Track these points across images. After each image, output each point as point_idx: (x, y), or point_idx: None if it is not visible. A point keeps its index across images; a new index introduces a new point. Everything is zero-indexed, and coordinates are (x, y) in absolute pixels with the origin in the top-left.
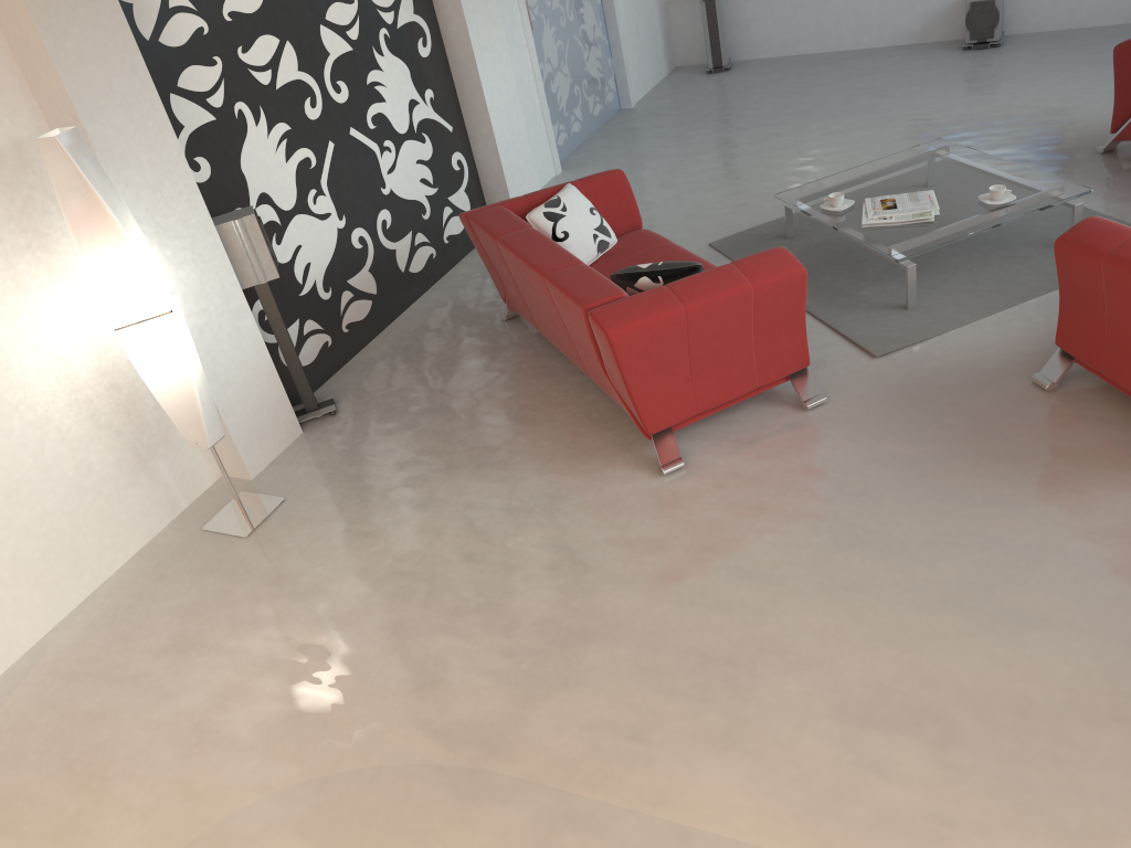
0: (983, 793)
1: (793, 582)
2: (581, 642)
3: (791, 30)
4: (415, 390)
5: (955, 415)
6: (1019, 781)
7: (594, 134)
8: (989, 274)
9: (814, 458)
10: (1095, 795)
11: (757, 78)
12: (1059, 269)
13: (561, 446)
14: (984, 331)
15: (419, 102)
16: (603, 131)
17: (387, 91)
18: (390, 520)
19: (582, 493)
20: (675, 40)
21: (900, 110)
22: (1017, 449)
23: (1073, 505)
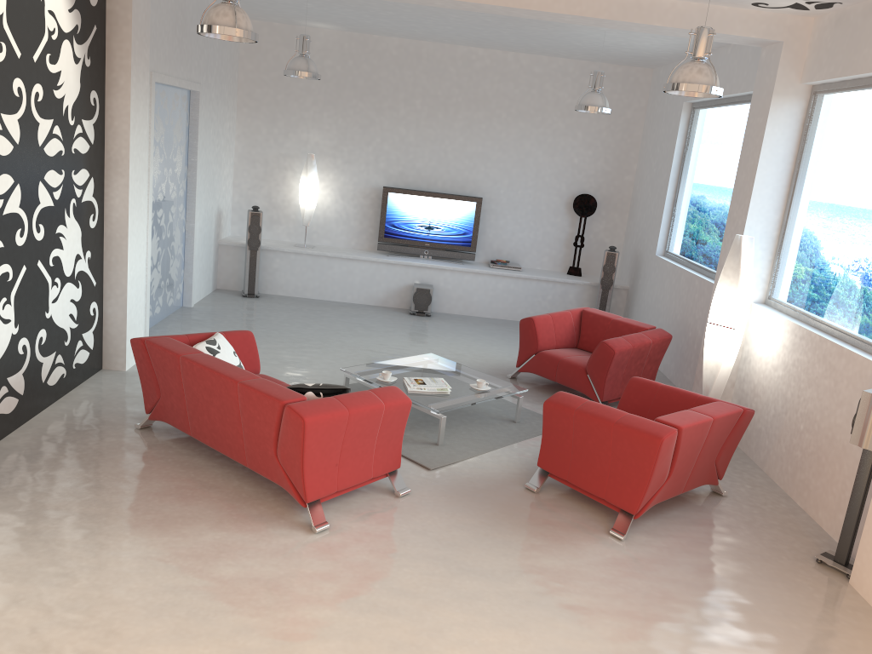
0: None
1: (434, 595)
2: (297, 640)
3: (302, 281)
4: (72, 471)
5: (491, 503)
6: None
7: (167, 318)
8: (477, 431)
9: (416, 524)
10: None
11: (281, 306)
12: (545, 419)
13: (225, 514)
14: (487, 460)
15: (82, 257)
16: (174, 318)
17: (66, 242)
18: (85, 564)
19: (256, 544)
20: (220, 270)
21: (386, 339)
22: (533, 522)
23: (574, 550)
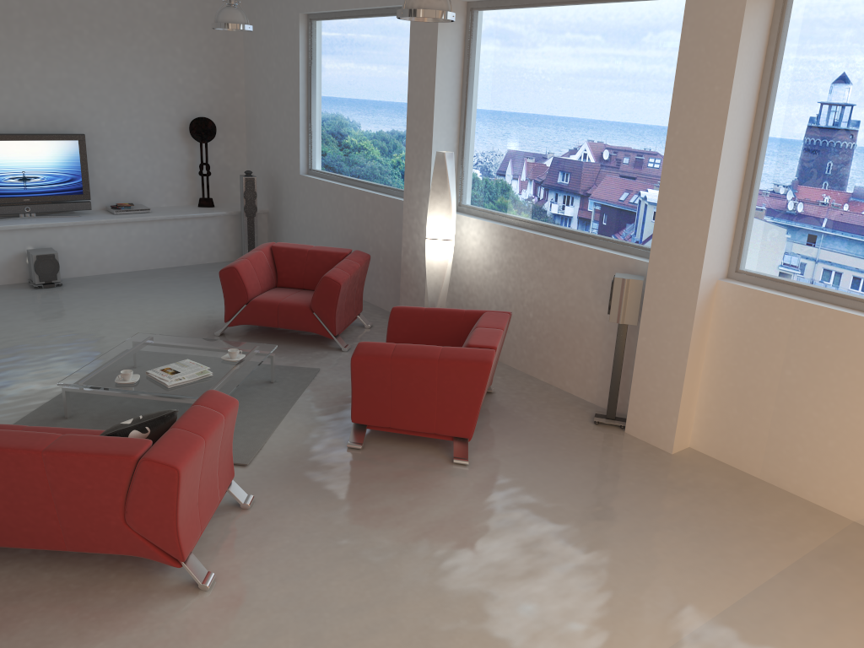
0: (588, 619)
1: (384, 595)
2: None
3: None
4: None
5: (336, 476)
6: (589, 604)
7: None
8: (247, 405)
9: (294, 531)
10: (612, 590)
11: None
12: (355, 374)
13: (76, 620)
14: (288, 433)
15: None
16: None
17: None
18: None
19: (155, 637)
20: None
21: (39, 327)
22: (388, 479)
23: (444, 491)
